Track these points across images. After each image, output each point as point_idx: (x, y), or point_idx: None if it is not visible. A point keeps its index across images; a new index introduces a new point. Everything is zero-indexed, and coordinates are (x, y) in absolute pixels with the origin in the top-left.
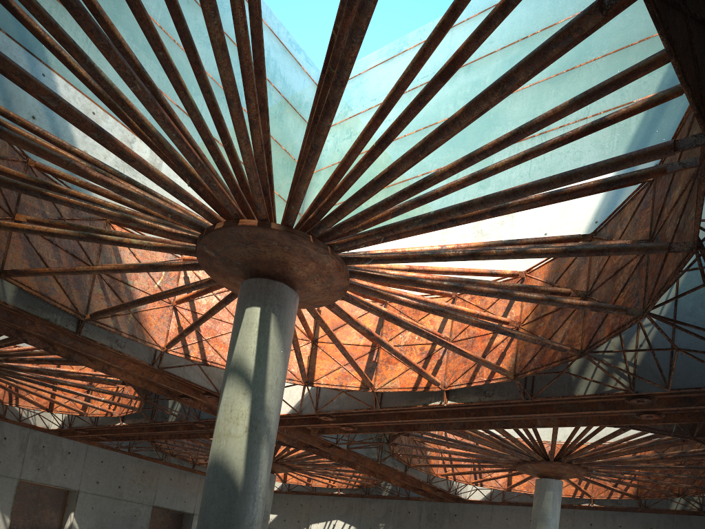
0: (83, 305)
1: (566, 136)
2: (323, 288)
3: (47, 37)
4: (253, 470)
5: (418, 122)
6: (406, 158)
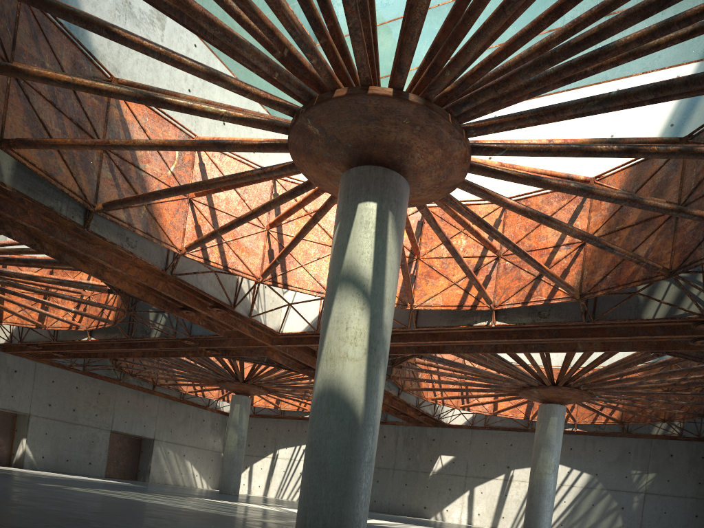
0: (92, 192)
1: None
2: (434, 184)
3: None
4: (372, 399)
5: None
6: (633, 15)
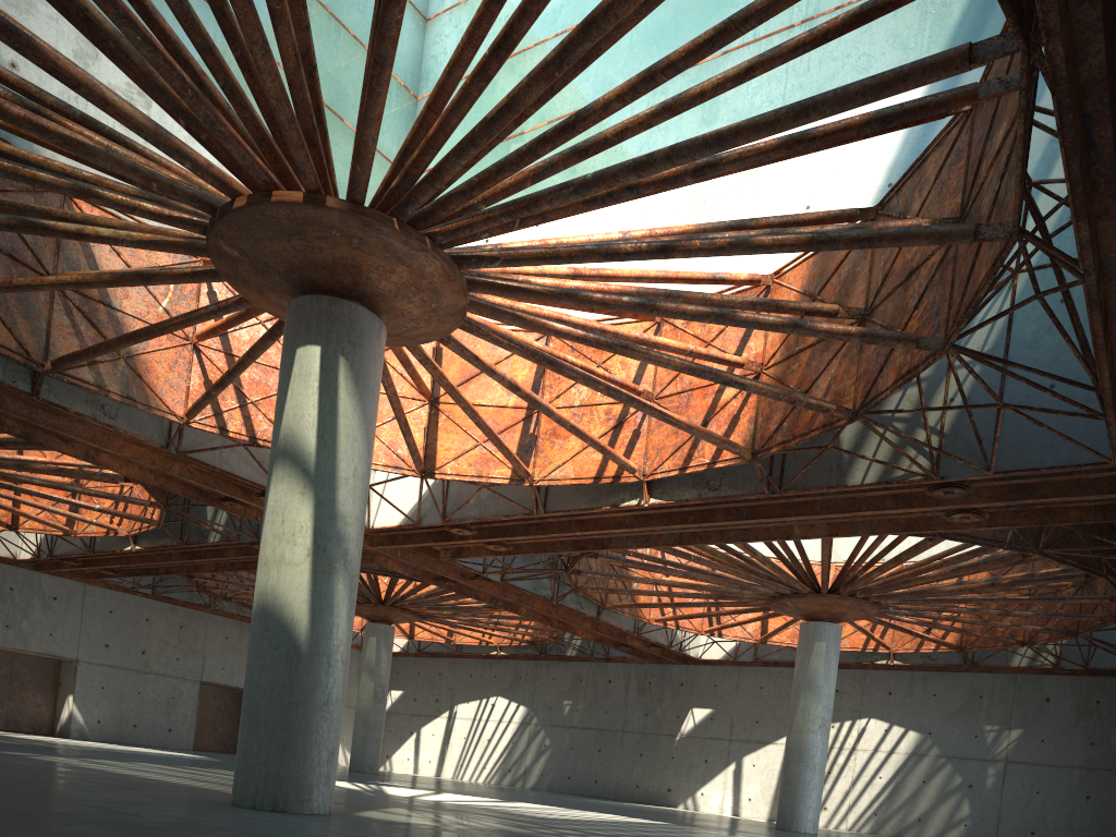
0: (39, 346)
1: (818, 33)
2: (425, 312)
3: None
4: (323, 617)
5: (600, 1)
6: (535, 79)
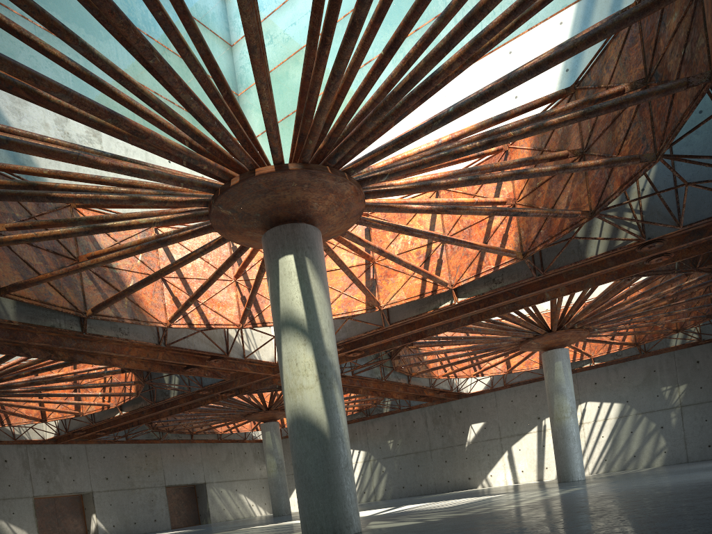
0: (80, 302)
1: None
2: (341, 218)
3: (13, 24)
4: (333, 415)
5: (344, 6)
6: (430, 61)
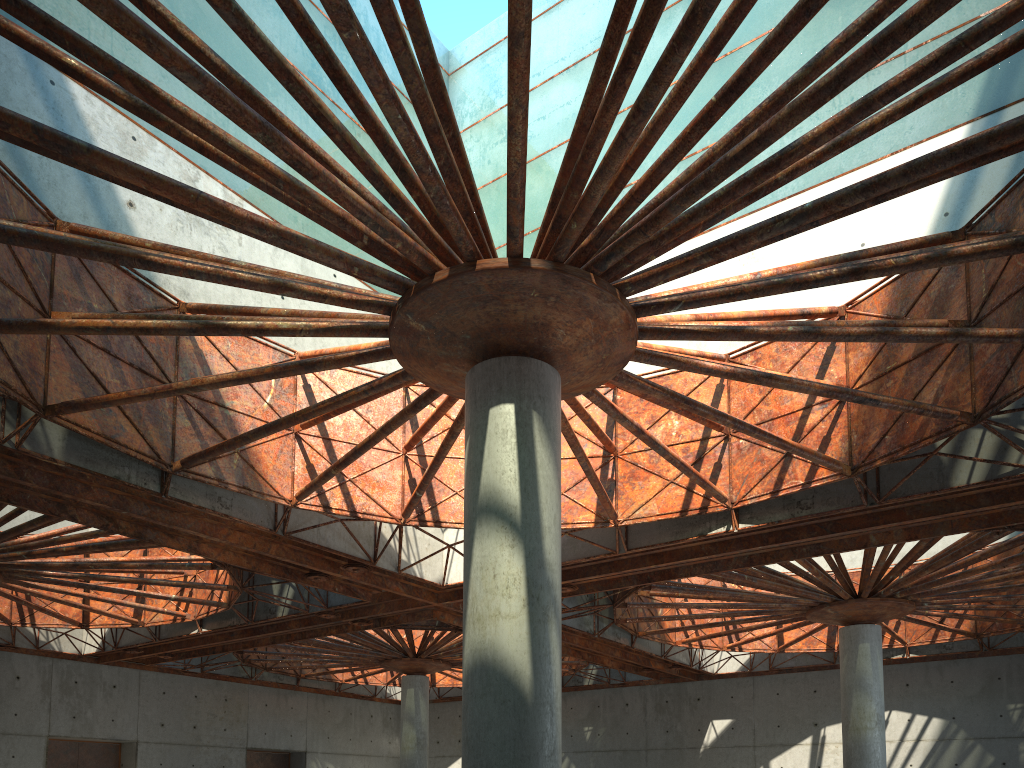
0: (166, 448)
1: (985, 57)
2: (594, 363)
3: None
4: (543, 666)
5: None
6: (800, 108)
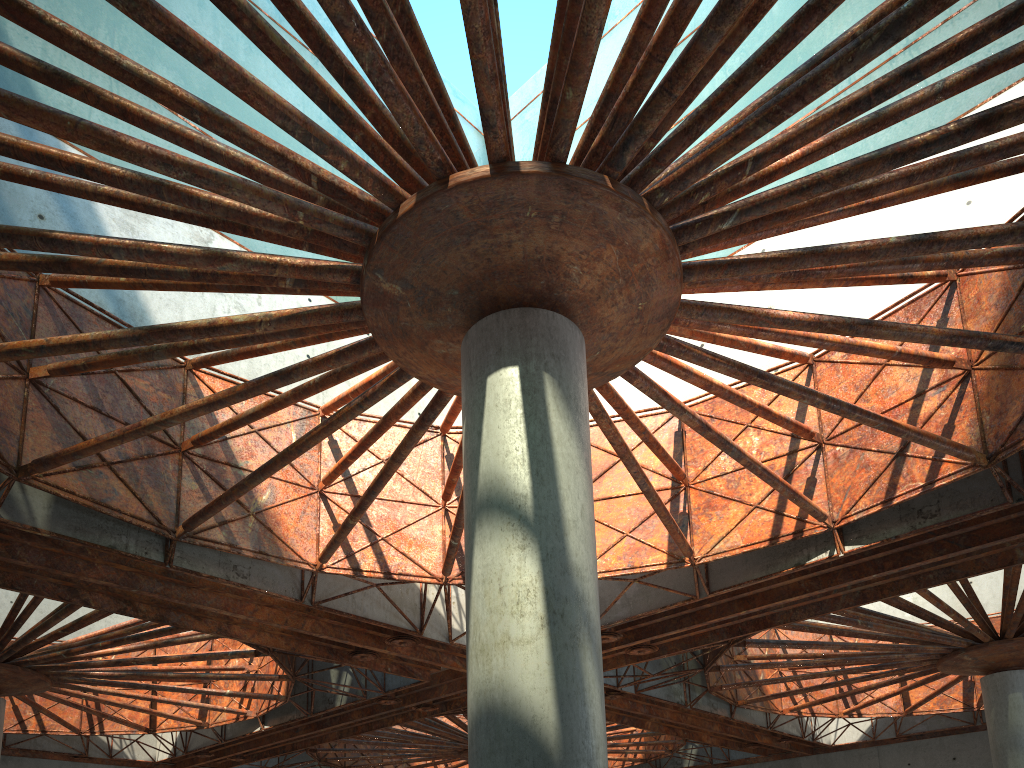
0: (169, 513)
1: None
2: (629, 318)
3: None
4: (574, 708)
5: None
6: None
